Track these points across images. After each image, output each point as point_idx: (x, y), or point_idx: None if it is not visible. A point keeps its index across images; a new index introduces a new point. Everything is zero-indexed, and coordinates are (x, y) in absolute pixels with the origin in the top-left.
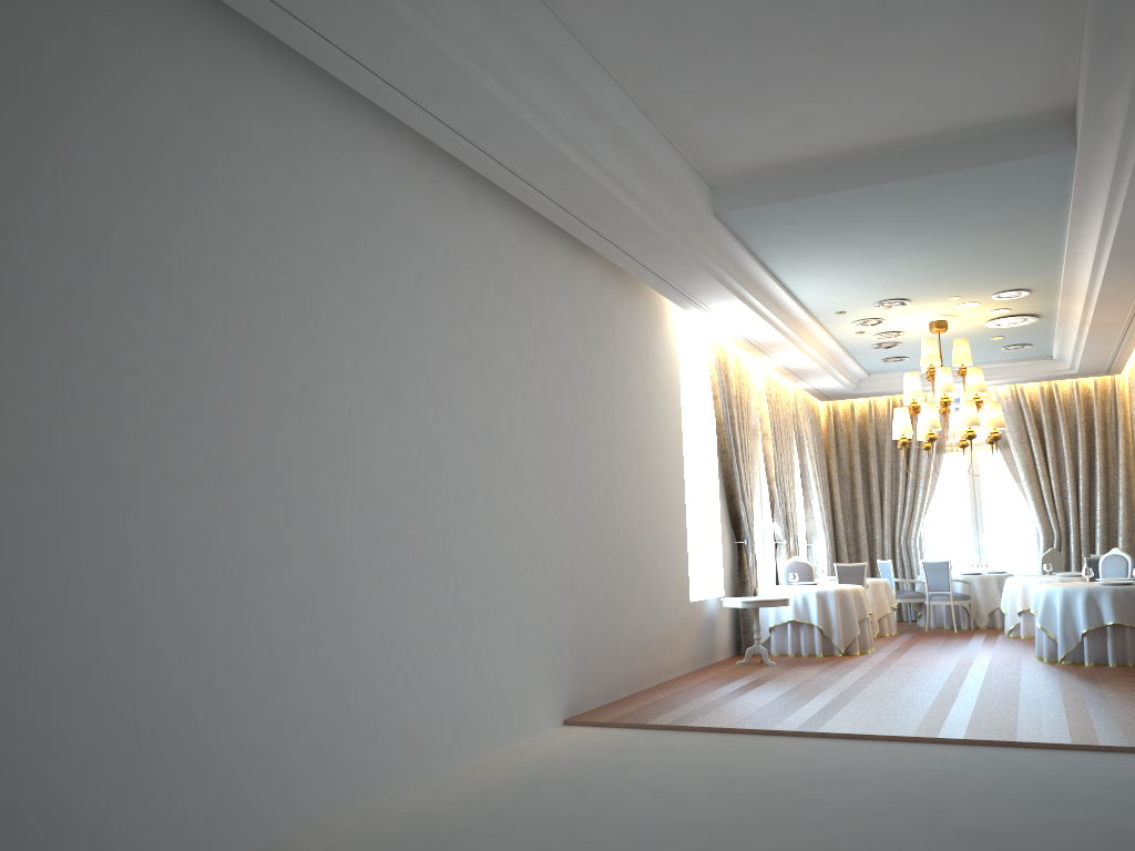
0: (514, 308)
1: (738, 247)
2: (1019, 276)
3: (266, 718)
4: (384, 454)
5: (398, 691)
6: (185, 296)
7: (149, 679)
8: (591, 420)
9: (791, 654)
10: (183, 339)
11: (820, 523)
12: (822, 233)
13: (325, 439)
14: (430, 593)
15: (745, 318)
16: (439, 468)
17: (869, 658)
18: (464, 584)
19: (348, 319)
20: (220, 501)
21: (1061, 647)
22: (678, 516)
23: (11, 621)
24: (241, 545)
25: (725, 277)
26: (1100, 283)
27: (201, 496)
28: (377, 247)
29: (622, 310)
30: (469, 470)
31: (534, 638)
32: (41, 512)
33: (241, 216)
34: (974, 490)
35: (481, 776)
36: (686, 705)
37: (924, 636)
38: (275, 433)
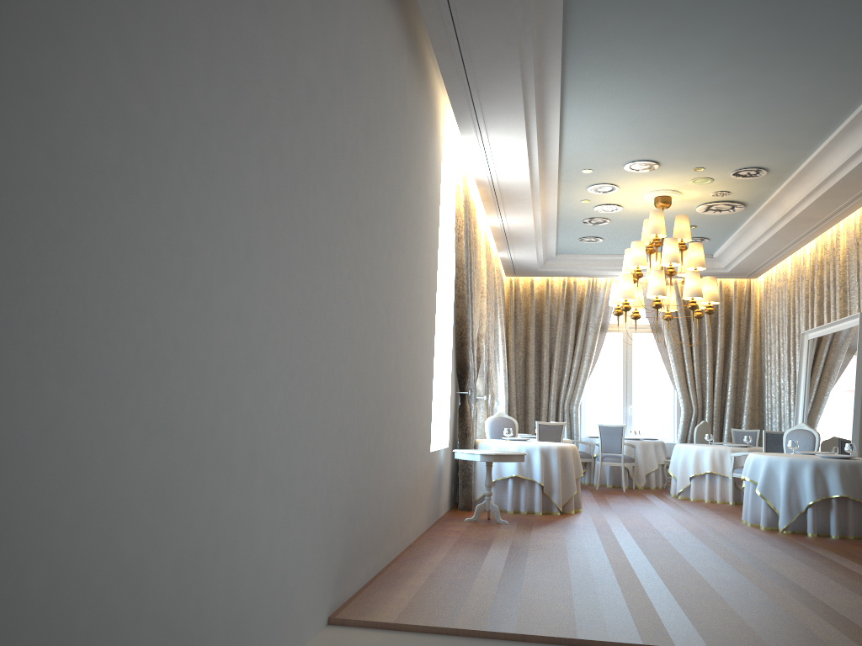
0: None
1: (560, 39)
2: (776, 149)
3: None
4: (100, 88)
5: (79, 636)
6: None
7: None
8: (380, 209)
9: (511, 511)
10: None
11: (503, 384)
12: (657, 37)
13: None
14: (168, 415)
15: (511, 152)
16: (206, 177)
17: (592, 519)
18: (227, 405)
19: None
20: None
21: (785, 517)
22: (430, 356)
23: None
24: None
25: (528, 81)
26: (856, 163)
27: None
28: None
29: (411, 96)
30: (250, 205)
31: (307, 500)
32: None
33: None
34: (627, 366)
35: None
36: (474, 588)
37: (603, 494)
38: None
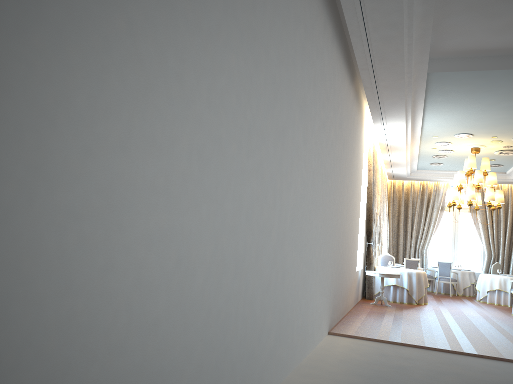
0: (335, 105)
1: (424, 94)
2: None
3: (258, 333)
4: (301, 175)
5: (293, 316)
6: (256, 50)
7: (224, 308)
8: (345, 173)
9: (392, 301)
10: (254, 79)
11: (386, 237)
12: (469, 92)
13: (287, 161)
14: (305, 259)
15: (397, 132)
16: (313, 187)
17: (432, 308)
18: (313, 255)
19: (299, 91)
20: (256, 191)
21: None
22: (357, 228)
23: (179, 262)
24: (260, 221)
25: (408, 109)
26: None
27: (250, 186)
28: (309, 52)
29: (355, 118)
30: (319, 191)
31: (325, 287)
32: (197, 182)
33: (276, 9)
34: (455, 230)
35: (326, 368)
36: (381, 328)
37: (439, 297)
38: (275, 152)
